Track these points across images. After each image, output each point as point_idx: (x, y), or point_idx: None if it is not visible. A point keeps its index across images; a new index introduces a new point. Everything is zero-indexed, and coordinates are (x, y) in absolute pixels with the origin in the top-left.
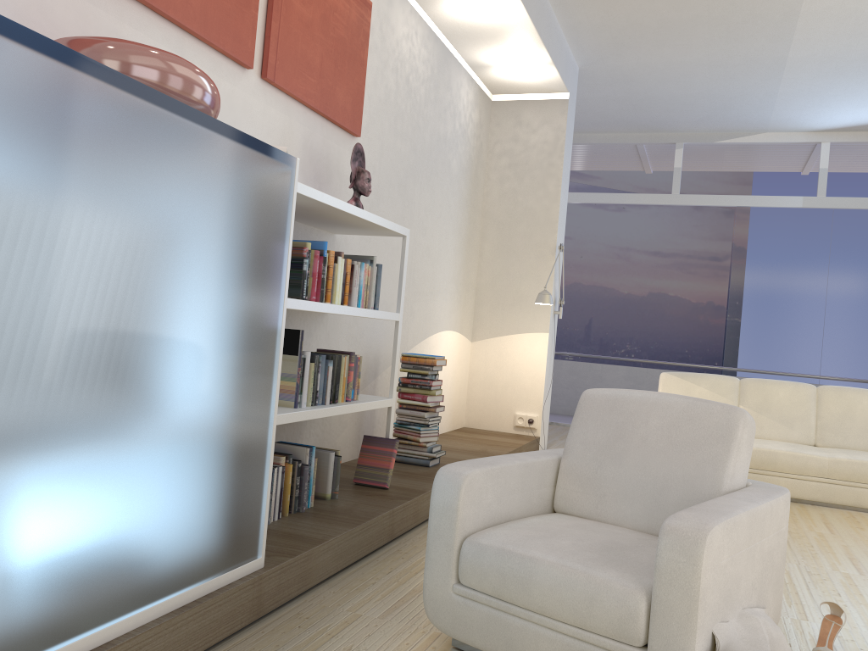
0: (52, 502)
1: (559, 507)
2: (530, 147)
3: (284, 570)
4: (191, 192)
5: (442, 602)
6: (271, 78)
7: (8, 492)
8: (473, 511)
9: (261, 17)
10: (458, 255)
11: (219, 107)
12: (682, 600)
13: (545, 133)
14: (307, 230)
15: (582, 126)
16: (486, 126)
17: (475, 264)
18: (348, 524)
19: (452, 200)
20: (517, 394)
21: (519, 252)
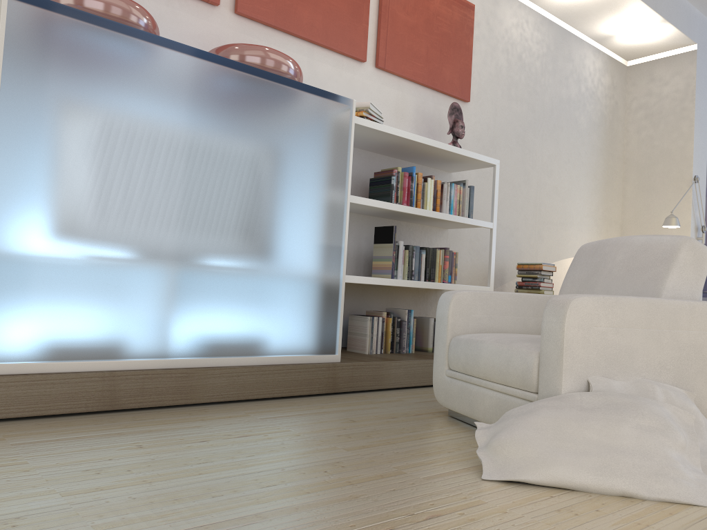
0: (180, 277)
1: None
2: (663, 97)
3: (356, 367)
4: (266, 119)
5: (440, 383)
6: (382, 66)
7: (154, 265)
8: (462, 320)
9: (373, 28)
10: (594, 195)
11: (298, 74)
12: (554, 350)
13: (676, 83)
14: (423, 169)
15: None
16: (622, 88)
17: (618, 203)
18: (426, 358)
19: (582, 149)
20: None
21: (657, 188)
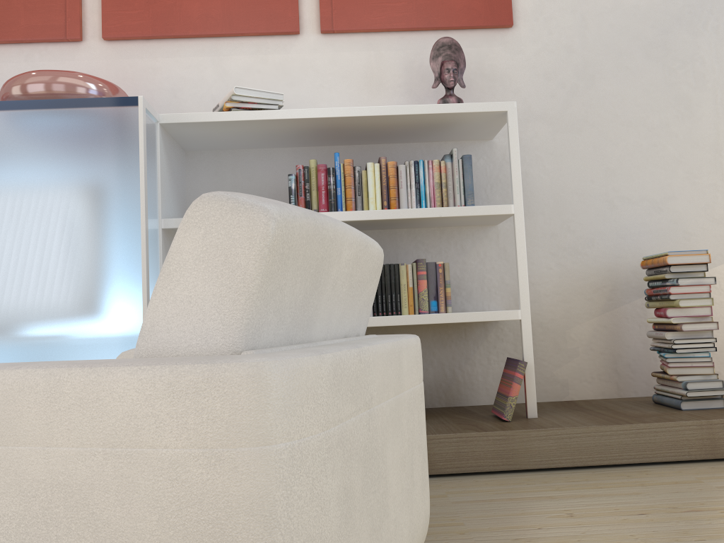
0: None
1: None
2: None
3: None
4: (5, 156)
5: None
6: (328, 28)
7: None
8: None
9: None
10: None
11: (80, 88)
12: None
13: None
14: (432, 148)
15: None
16: None
17: None
18: None
19: None
20: None
21: None
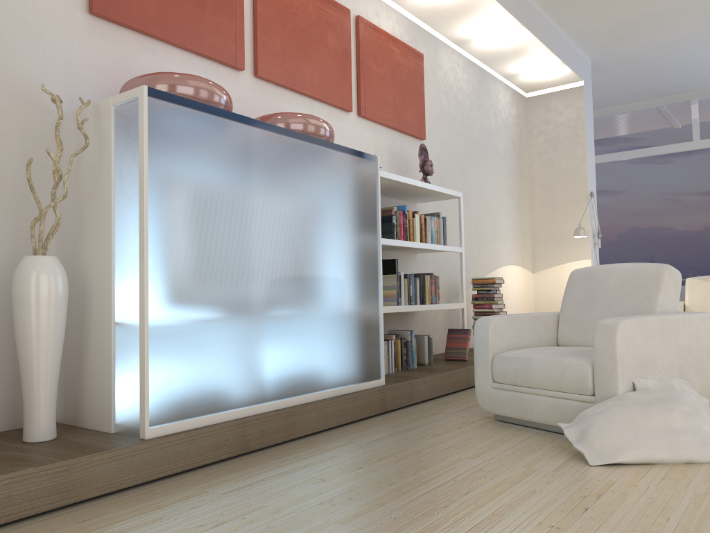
0: (277, 328)
1: (561, 342)
2: (559, 125)
3: (397, 388)
4: (324, 181)
5: (486, 394)
6: (363, 114)
7: (260, 320)
8: (498, 341)
9: (354, 80)
10: (512, 211)
11: (334, 136)
12: (608, 362)
13: (569, 113)
14: (397, 203)
15: (609, 102)
16: (524, 116)
17: (528, 216)
18: (437, 372)
19: (502, 172)
20: None
21: (560, 202)
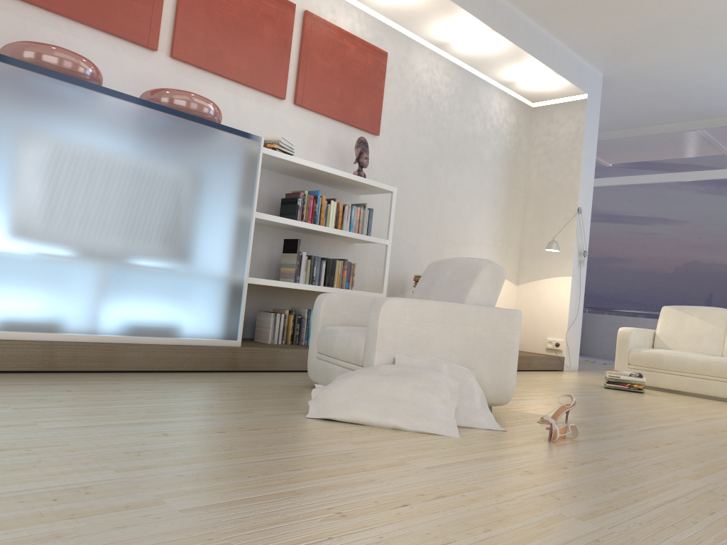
0: (109, 272)
1: None
2: (559, 137)
3: (254, 352)
4: (187, 151)
5: (312, 363)
6: (299, 103)
7: (89, 262)
8: (331, 316)
9: (294, 71)
10: (495, 219)
11: (217, 114)
12: (372, 335)
13: (569, 126)
14: (334, 191)
15: (642, 121)
16: (526, 126)
17: (518, 227)
18: None
19: (485, 179)
20: (548, 324)
21: (550, 216)
